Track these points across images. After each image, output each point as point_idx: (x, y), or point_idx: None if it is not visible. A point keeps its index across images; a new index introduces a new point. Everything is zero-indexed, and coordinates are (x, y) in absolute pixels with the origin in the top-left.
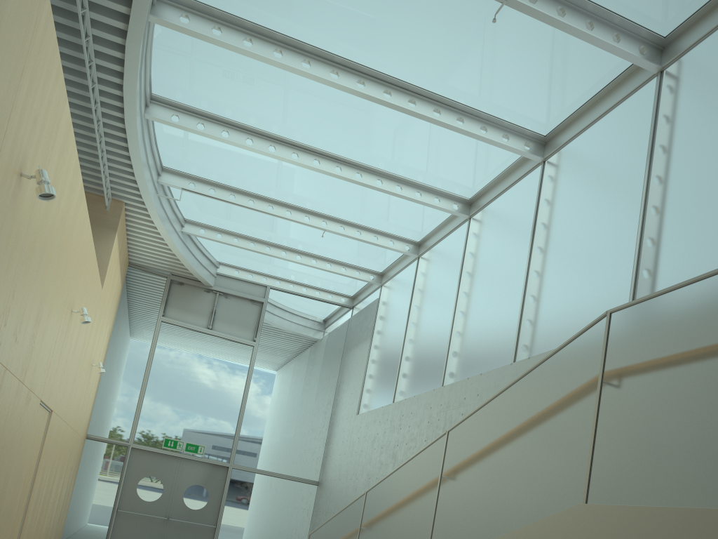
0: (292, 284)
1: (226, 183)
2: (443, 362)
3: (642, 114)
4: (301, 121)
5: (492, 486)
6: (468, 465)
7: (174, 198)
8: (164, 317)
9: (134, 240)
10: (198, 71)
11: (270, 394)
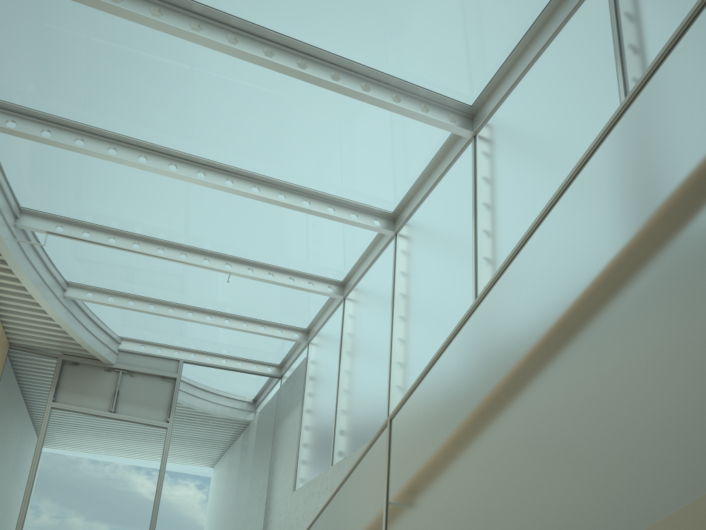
0: (209, 356)
1: (102, 223)
2: (385, 401)
3: (596, 20)
4: (172, 116)
5: (496, 482)
6: (435, 462)
7: (47, 253)
8: (54, 402)
9: (6, 311)
10: (25, 49)
11: (190, 482)
